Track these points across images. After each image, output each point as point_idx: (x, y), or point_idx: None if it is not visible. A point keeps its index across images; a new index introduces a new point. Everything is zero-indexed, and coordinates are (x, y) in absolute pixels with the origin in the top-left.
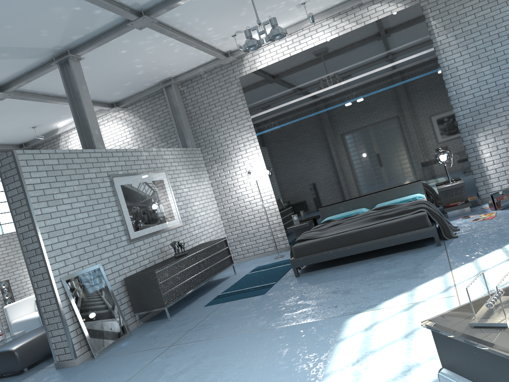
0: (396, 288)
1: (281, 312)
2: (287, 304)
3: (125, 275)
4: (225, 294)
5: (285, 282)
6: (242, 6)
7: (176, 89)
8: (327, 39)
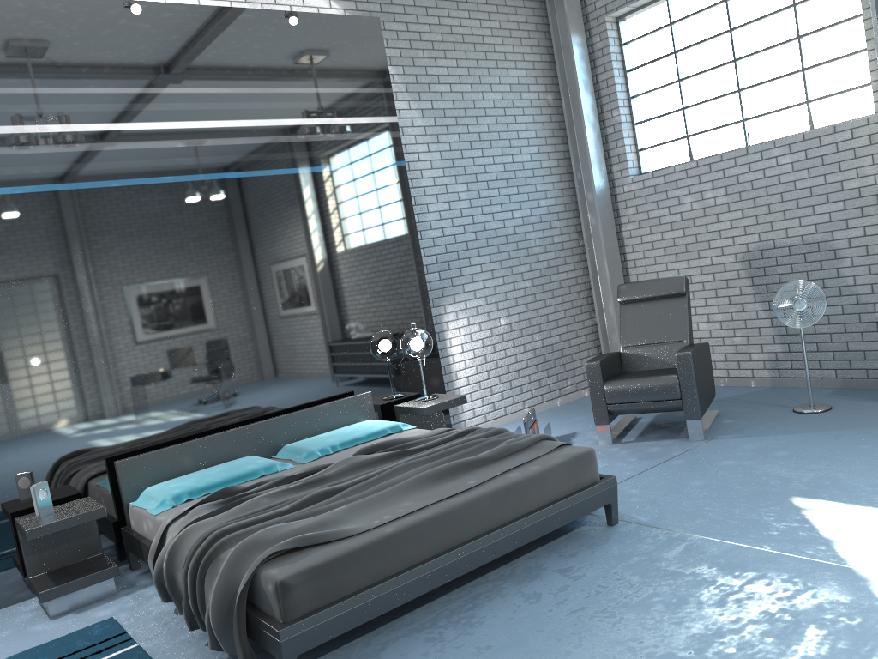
0: (859, 639)
1: None
2: None
3: None
4: None
5: None
6: None
7: None
8: (168, 2)
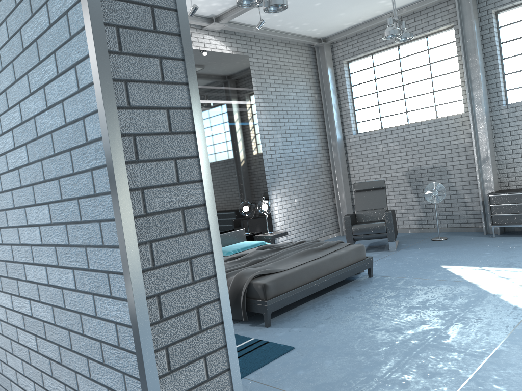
0: (477, 297)
1: (427, 343)
2: (399, 338)
3: None
4: None
5: (271, 334)
6: None
7: None
8: None
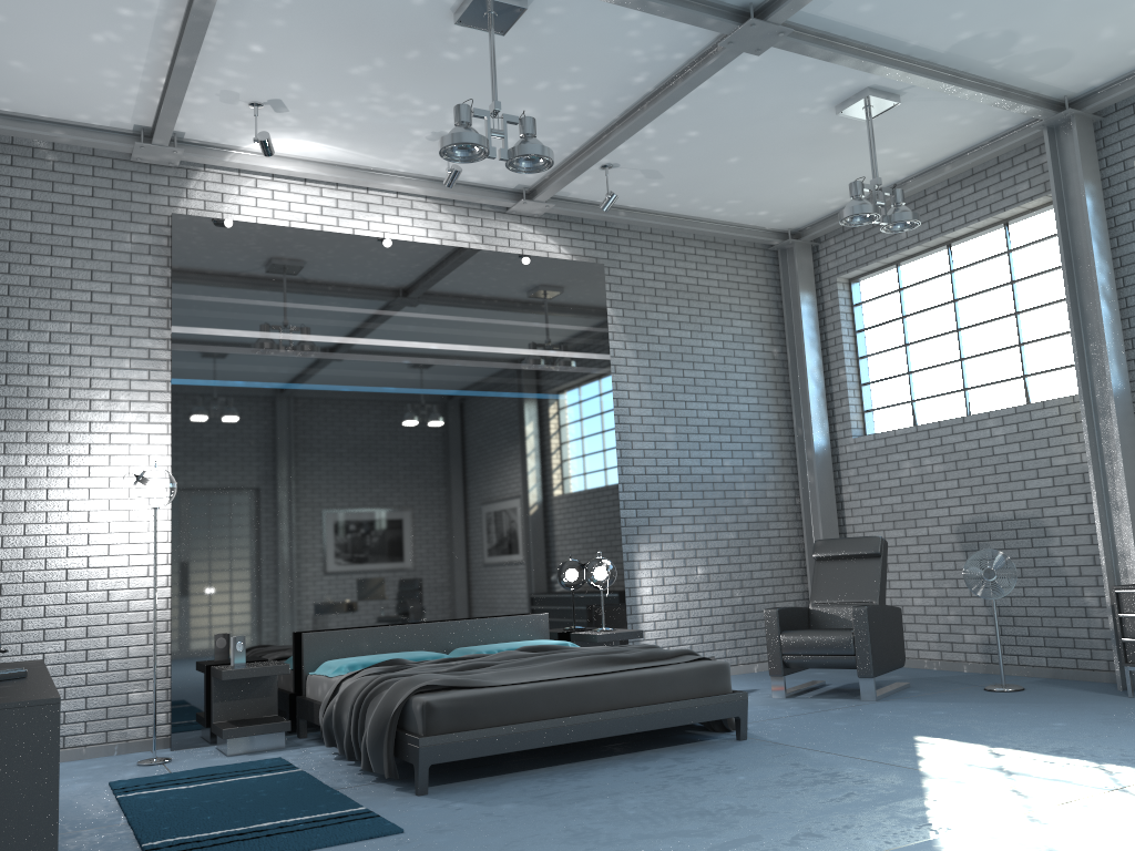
0: (882, 798)
1: None
2: (604, 844)
3: None
4: (191, 842)
5: (407, 806)
6: (389, 53)
7: None
8: (415, 240)
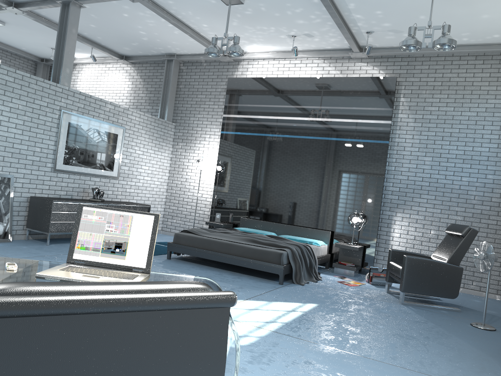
0: None
1: None
2: None
3: (34, 194)
4: None
5: (155, 258)
6: (232, 17)
7: (175, 66)
8: (311, 76)
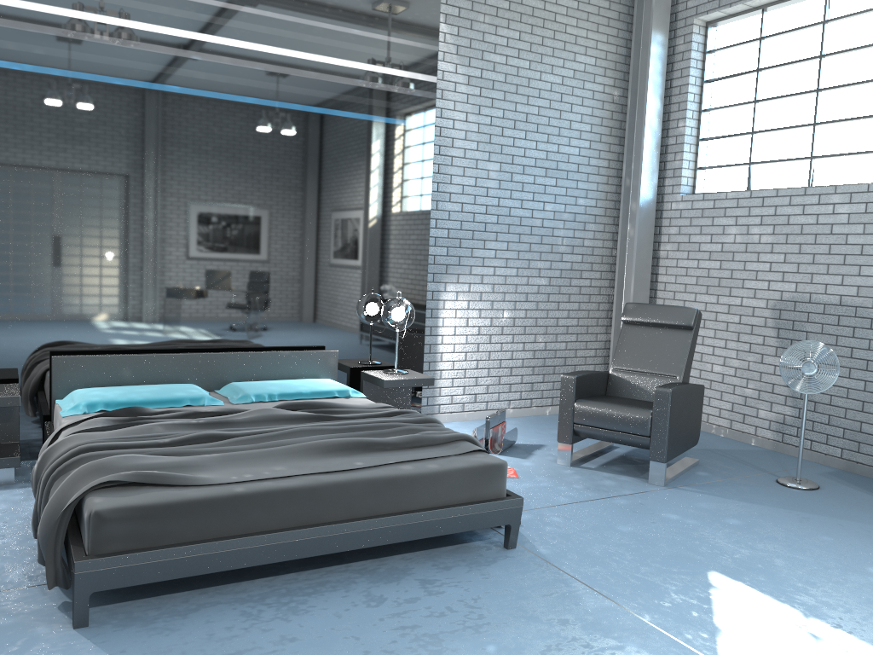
0: None
1: None
2: None
3: None
4: None
5: None
6: None
7: None
8: None
